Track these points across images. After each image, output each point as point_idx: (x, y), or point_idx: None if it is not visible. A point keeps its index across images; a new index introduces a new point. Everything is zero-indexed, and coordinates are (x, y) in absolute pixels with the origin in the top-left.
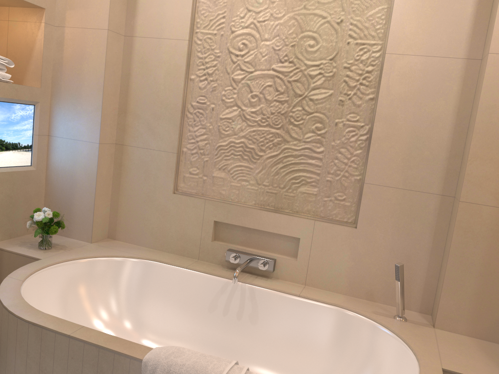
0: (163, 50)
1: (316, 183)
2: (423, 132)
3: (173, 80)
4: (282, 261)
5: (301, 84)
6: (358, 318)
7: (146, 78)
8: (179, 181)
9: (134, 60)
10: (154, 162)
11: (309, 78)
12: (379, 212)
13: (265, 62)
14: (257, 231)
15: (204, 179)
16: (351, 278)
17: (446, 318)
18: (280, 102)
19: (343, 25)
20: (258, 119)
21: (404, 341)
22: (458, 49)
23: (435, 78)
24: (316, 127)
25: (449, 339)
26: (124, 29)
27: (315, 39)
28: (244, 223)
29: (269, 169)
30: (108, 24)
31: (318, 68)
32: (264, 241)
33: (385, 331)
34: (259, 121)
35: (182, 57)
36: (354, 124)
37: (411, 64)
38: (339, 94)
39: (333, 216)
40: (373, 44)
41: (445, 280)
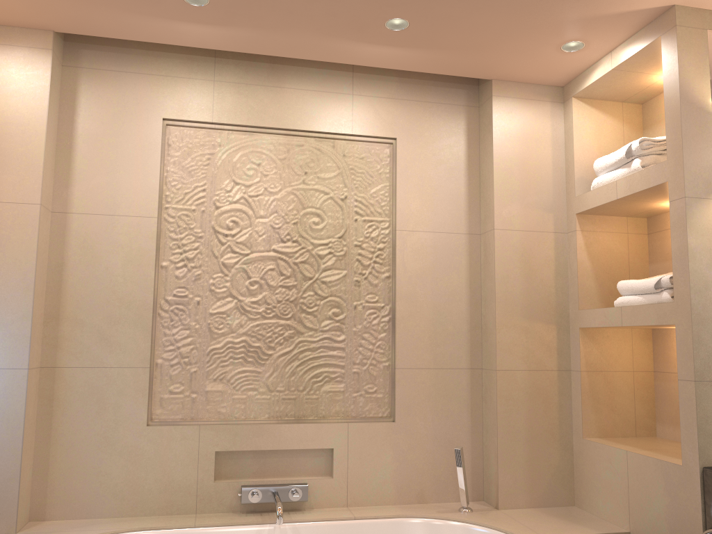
0: (118, 231)
1: (341, 377)
2: (444, 306)
3: (137, 269)
4: (315, 484)
5: (310, 265)
6: (428, 522)
7: (93, 268)
8: (154, 406)
9: (71, 245)
10: (112, 386)
11: (318, 258)
12: (415, 397)
13: (264, 242)
14: (274, 452)
15: (194, 397)
16: (398, 482)
17: (507, 495)
18: (287, 288)
19: (347, 201)
20: (262, 309)
21: (491, 527)
22: (460, 225)
23: (445, 253)
24: (334, 312)
25: (520, 514)
26: (51, 203)
27: (320, 216)
28: (259, 445)
29: (282, 369)
30: (41, 196)
31: (327, 247)
32: (285, 464)
33: (464, 525)
34: (263, 312)
35: (149, 238)
36: (374, 305)
37: (422, 240)
38: (353, 274)
39: (366, 414)
40: (381, 221)
41: (499, 454)
